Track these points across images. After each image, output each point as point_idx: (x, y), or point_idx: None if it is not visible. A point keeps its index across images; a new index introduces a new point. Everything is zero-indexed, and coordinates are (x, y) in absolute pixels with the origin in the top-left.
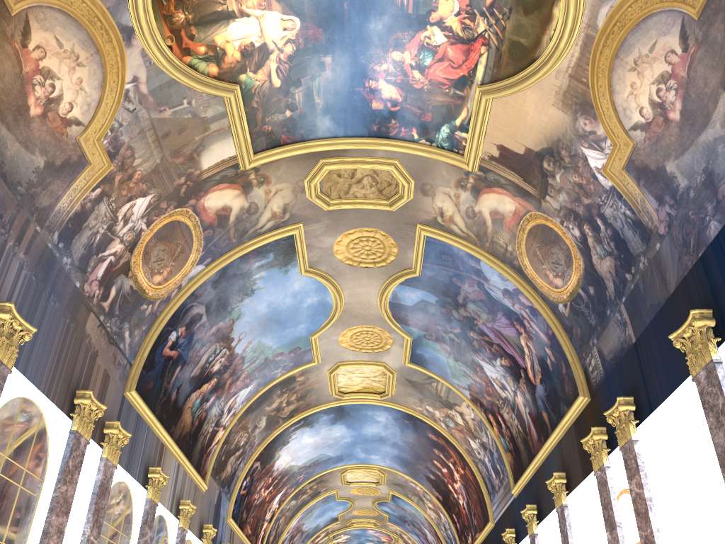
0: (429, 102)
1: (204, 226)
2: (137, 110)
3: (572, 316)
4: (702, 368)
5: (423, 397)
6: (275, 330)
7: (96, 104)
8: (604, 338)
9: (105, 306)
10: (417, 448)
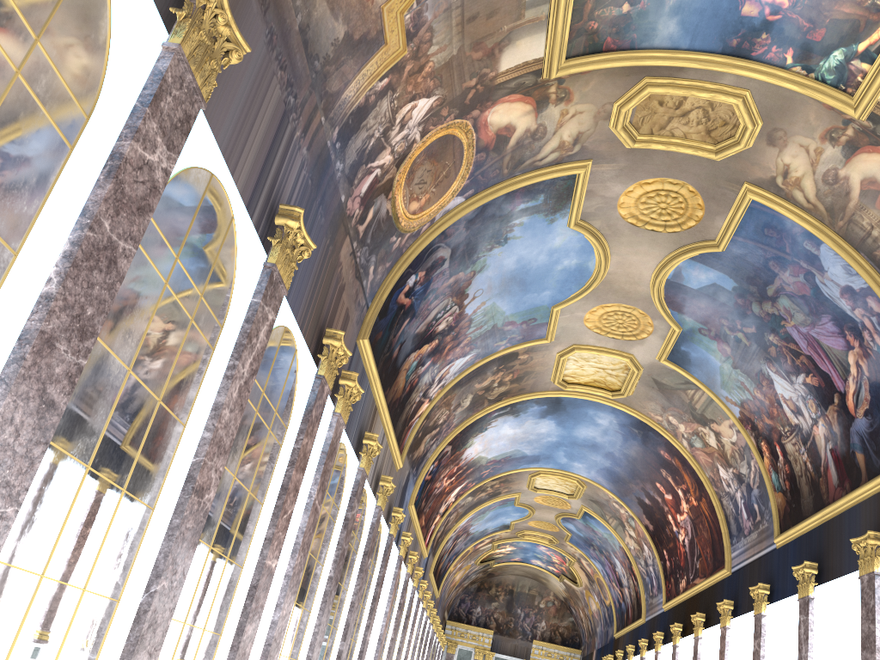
0: (828, 13)
1: (479, 147)
2: None
3: None
4: None
5: (669, 404)
6: (515, 293)
7: None
8: None
9: (360, 230)
10: (638, 464)
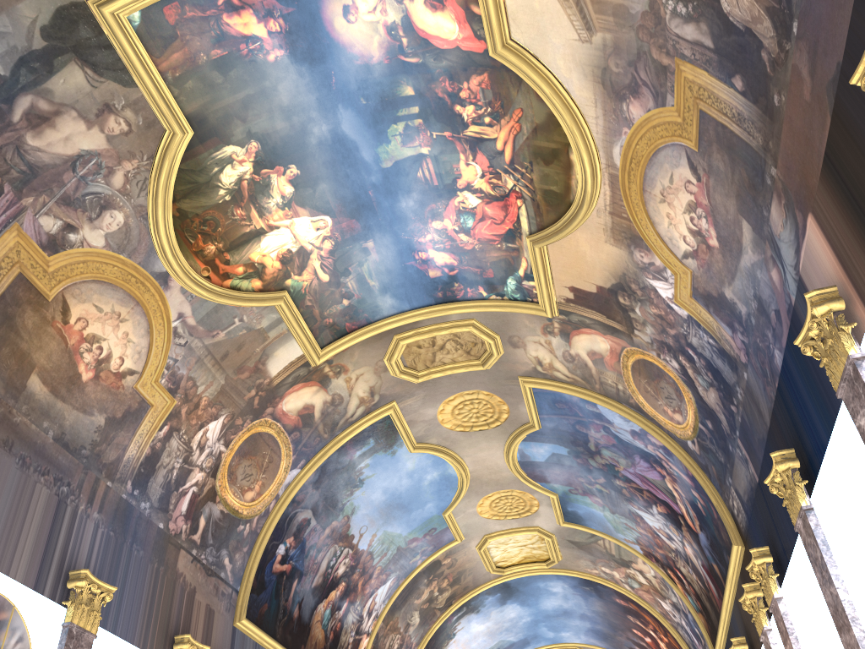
0: (485, 259)
1: (289, 429)
2: (189, 341)
3: (703, 453)
4: (797, 516)
5: (594, 557)
6: (400, 515)
7: (147, 349)
8: (736, 477)
9: (195, 538)
10: (609, 616)
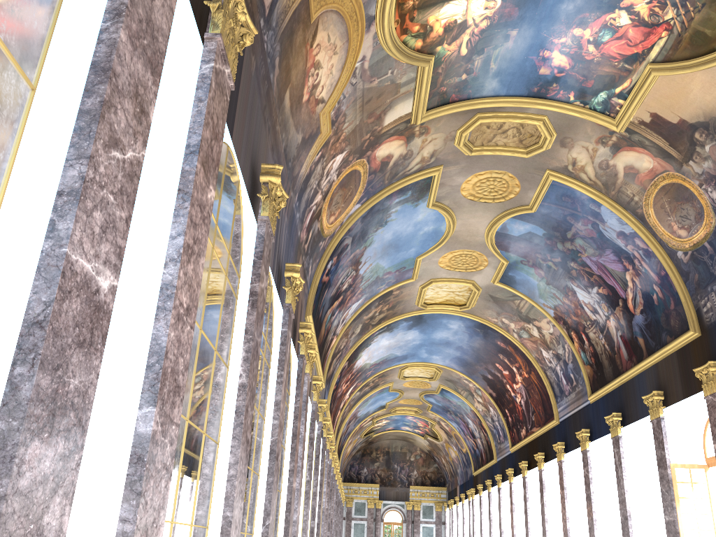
0: (595, 71)
1: (370, 172)
2: (357, 83)
3: (691, 263)
4: None
5: (502, 311)
6: (391, 253)
7: (335, 83)
8: None
9: (305, 247)
10: (481, 352)
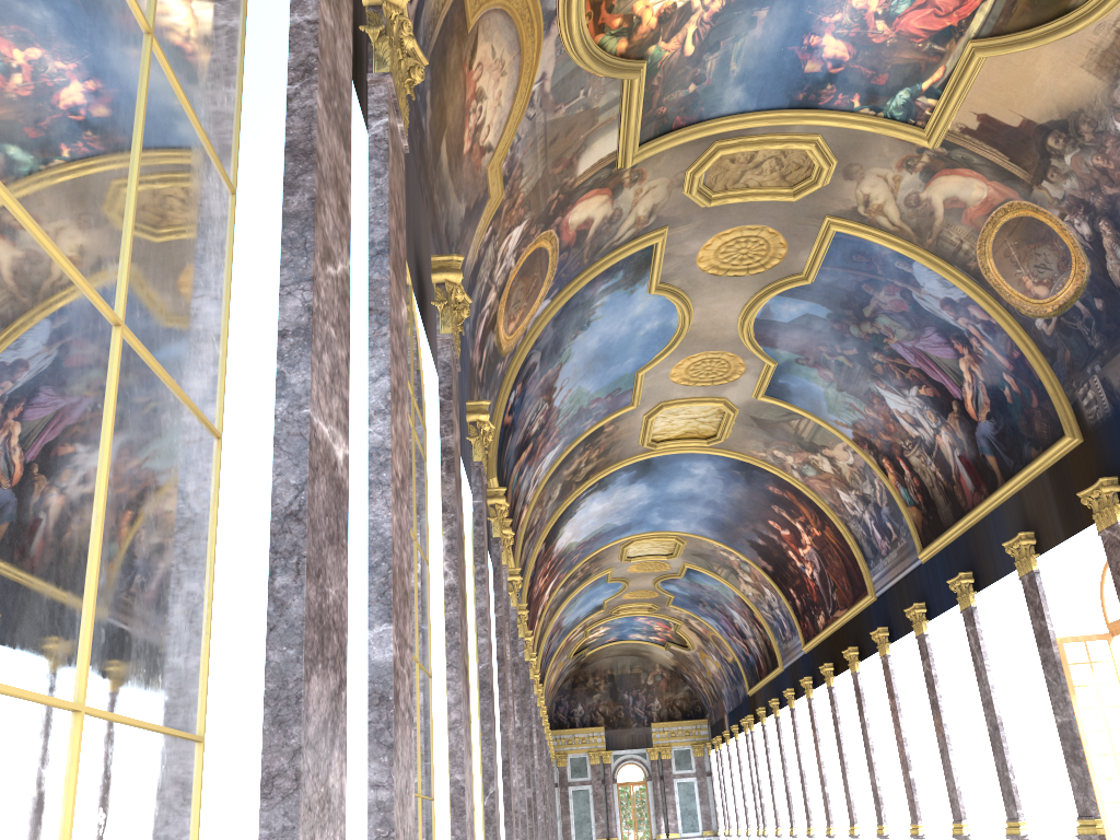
0: (889, 60)
1: (562, 248)
2: (536, 115)
3: (1058, 335)
4: None
5: (772, 439)
6: (599, 370)
7: (506, 119)
8: (1115, 366)
9: (480, 375)
10: (745, 505)
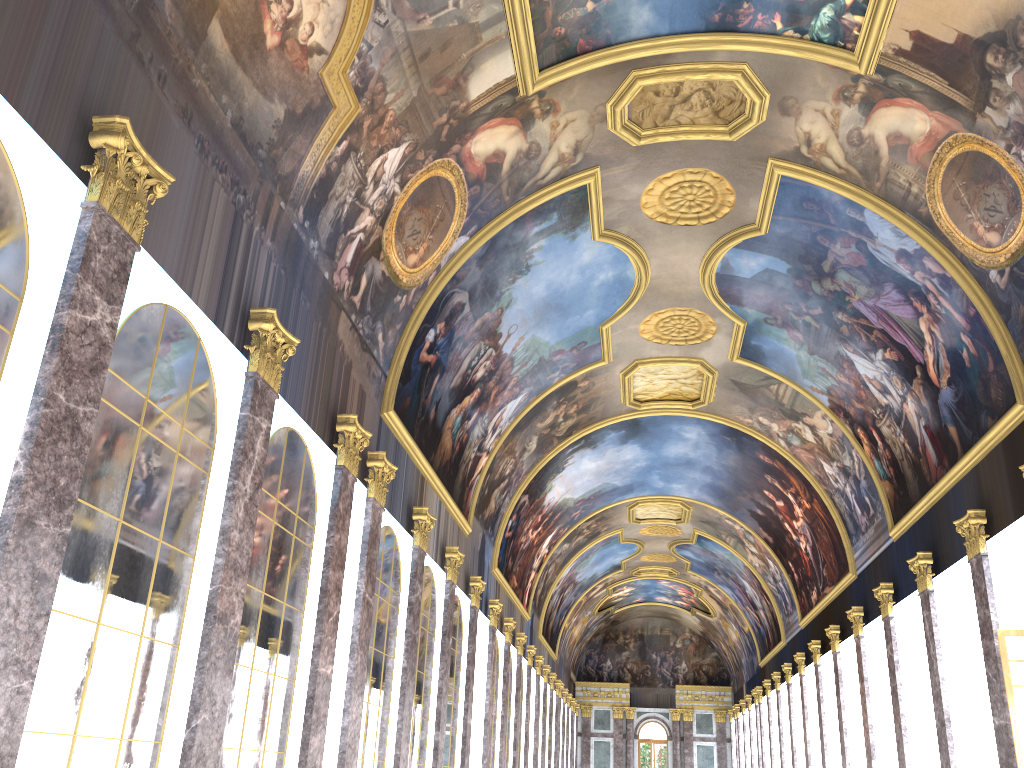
0: None
1: (470, 181)
2: (390, 22)
3: (1012, 288)
4: None
5: (756, 404)
6: (555, 320)
7: (341, 21)
8: None
9: (355, 301)
10: (740, 473)
